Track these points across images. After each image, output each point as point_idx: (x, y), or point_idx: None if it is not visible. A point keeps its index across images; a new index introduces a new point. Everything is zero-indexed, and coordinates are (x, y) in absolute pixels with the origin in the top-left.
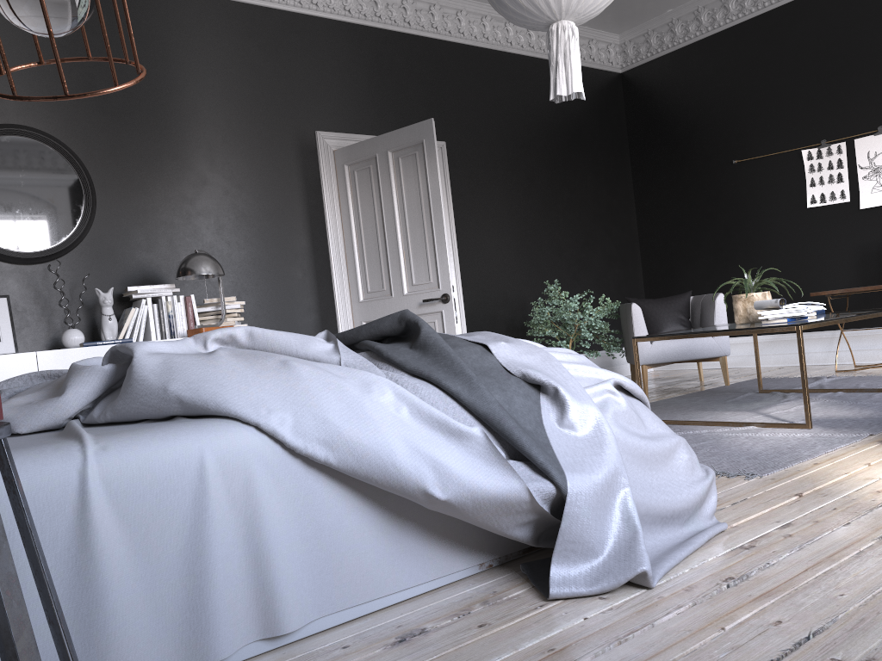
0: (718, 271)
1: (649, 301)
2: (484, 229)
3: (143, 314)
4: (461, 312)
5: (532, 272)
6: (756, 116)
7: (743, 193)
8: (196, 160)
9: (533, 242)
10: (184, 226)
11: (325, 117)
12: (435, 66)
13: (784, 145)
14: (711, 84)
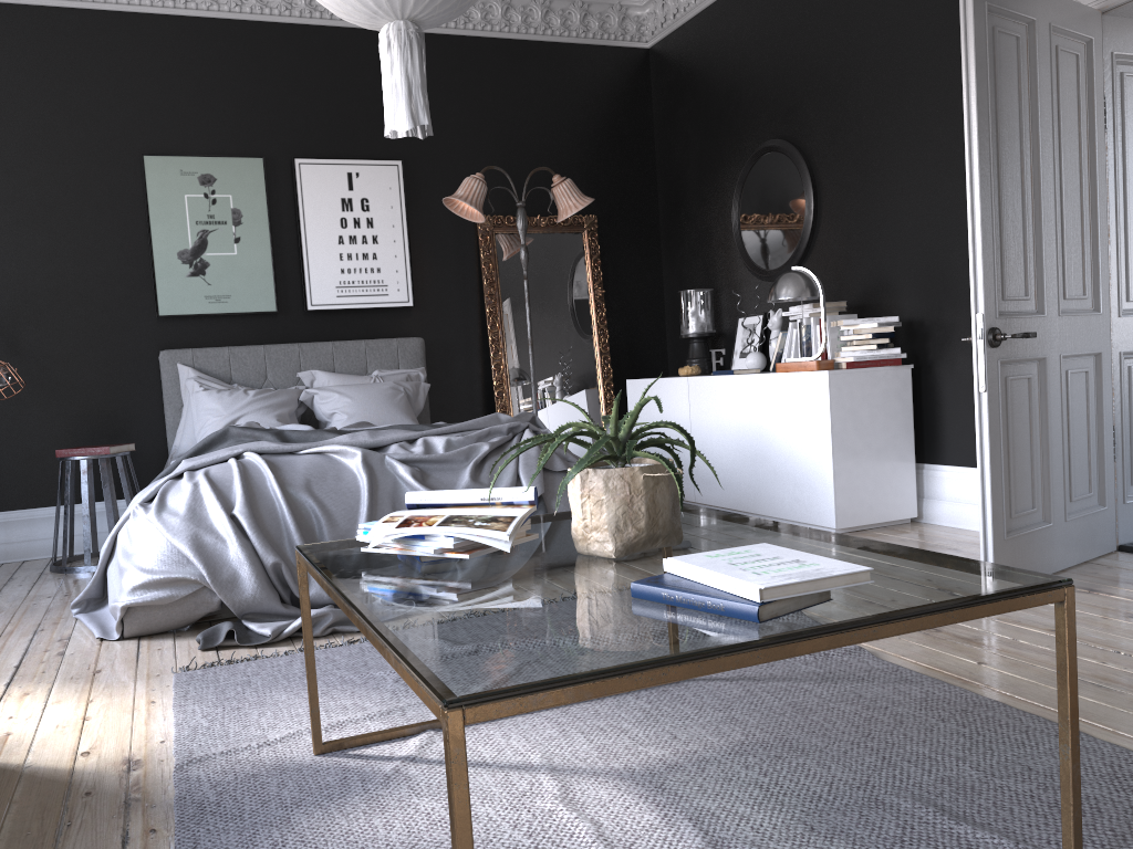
0: None
1: None
2: None
3: (792, 339)
4: None
5: None
6: None
7: None
8: (900, 118)
9: None
10: (885, 216)
11: None
12: None
13: None
14: None
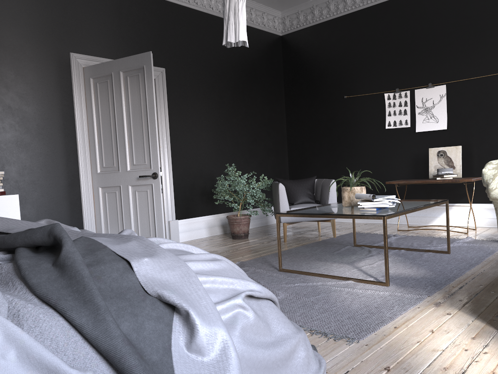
0: (332, 162)
1: (290, 181)
2: (189, 128)
3: None
4: (170, 182)
5: (219, 157)
6: (359, 70)
7: (349, 116)
8: None
9: (221, 138)
10: None
11: (77, 43)
12: (160, 17)
13: (374, 89)
14: (334, 48)
